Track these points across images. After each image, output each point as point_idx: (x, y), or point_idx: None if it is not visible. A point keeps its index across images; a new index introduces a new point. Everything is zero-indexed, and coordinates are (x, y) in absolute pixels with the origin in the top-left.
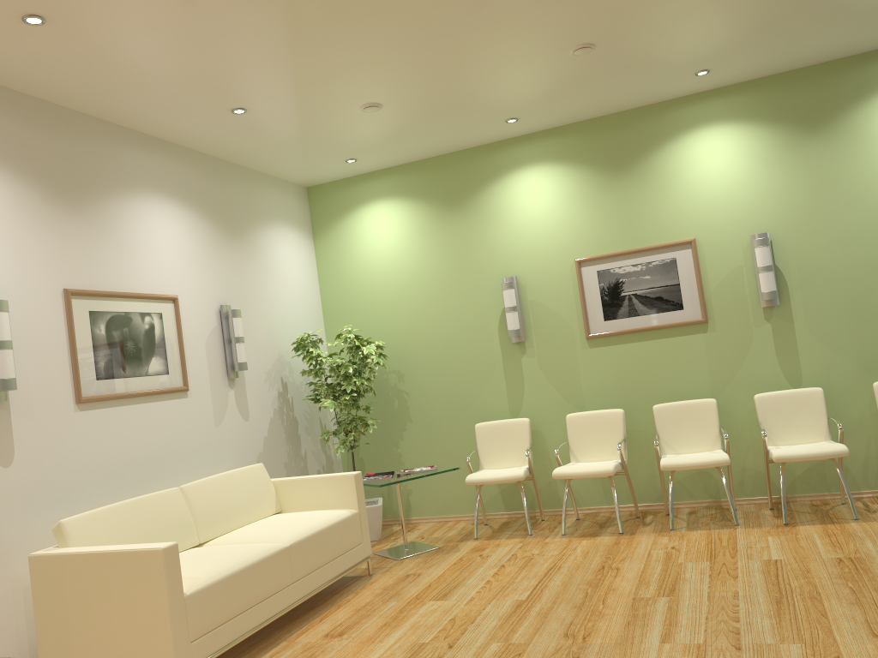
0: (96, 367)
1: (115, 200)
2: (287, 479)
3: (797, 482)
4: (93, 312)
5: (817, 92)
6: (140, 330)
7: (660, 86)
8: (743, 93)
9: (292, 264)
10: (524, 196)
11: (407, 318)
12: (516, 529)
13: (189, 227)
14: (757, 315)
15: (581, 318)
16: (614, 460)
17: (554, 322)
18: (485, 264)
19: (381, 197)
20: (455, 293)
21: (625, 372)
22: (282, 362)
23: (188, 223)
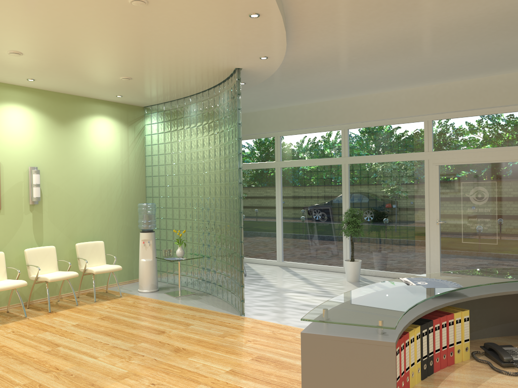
0: None
1: None
2: None
3: (35, 294)
4: None
5: (66, 107)
6: None
7: (5, 76)
8: (34, 94)
9: None
10: None
11: None
12: None
13: None
14: (26, 208)
15: None
16: None
17: None
18: None
19: None
20: None
21: None
22: None
23: None
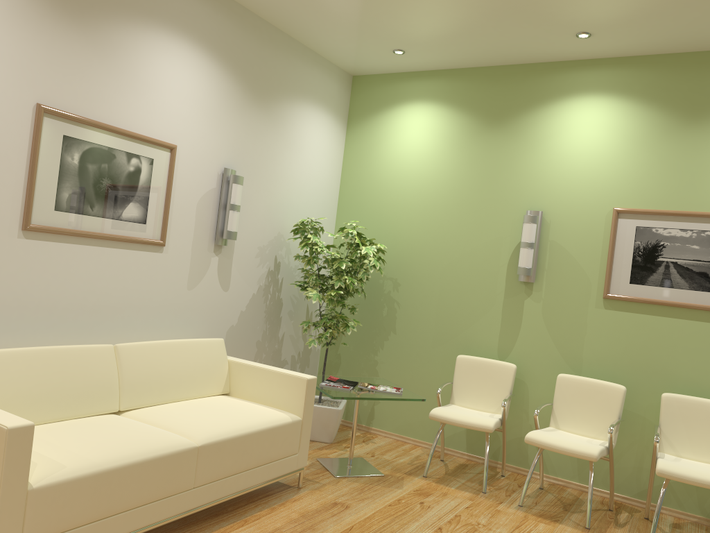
0: (57, 196)
1: (127, 26)
2: (242, 362)
3: None
4: (68, 137)
5: None
6: (122, 170)
7: None
8: None
9: (317, 147)
10: (574, 127)
11: (417, 228)
12: (471, 478)
13: (210, 79)
14: None
15: (604, 274)
16: (600, 440)
17: (571, 271)
18: (512, 191)
19: (422, 99)
20: (472, 214)
21: (638, 346)
22: (280, 242)
23: (209, 74)
